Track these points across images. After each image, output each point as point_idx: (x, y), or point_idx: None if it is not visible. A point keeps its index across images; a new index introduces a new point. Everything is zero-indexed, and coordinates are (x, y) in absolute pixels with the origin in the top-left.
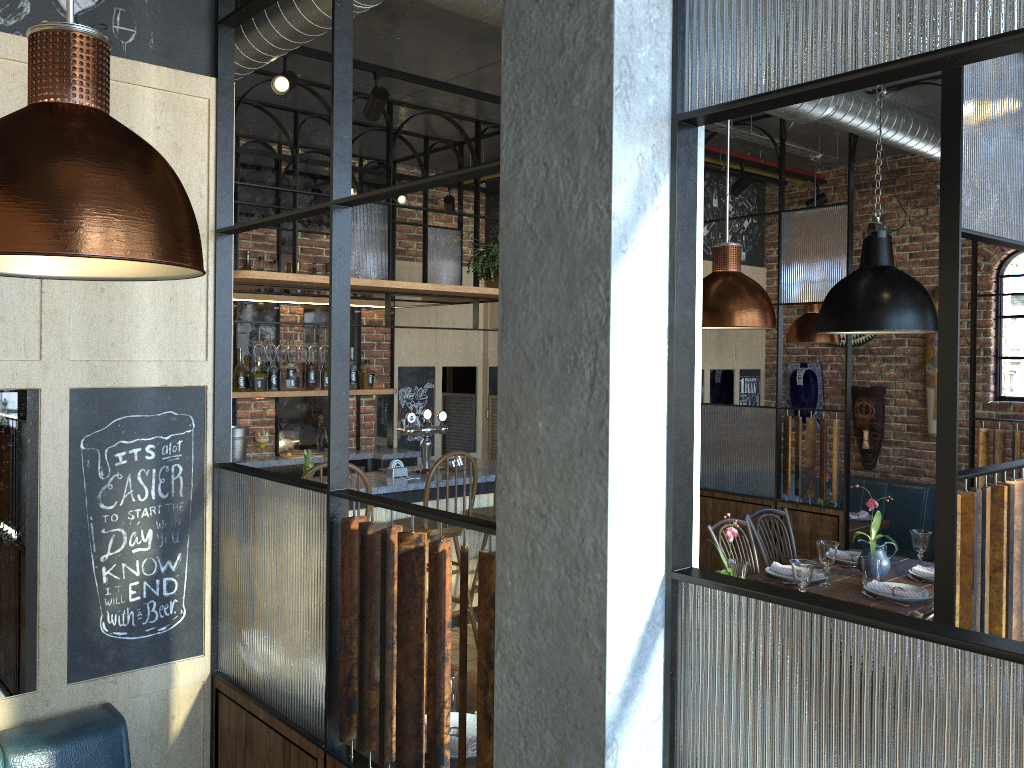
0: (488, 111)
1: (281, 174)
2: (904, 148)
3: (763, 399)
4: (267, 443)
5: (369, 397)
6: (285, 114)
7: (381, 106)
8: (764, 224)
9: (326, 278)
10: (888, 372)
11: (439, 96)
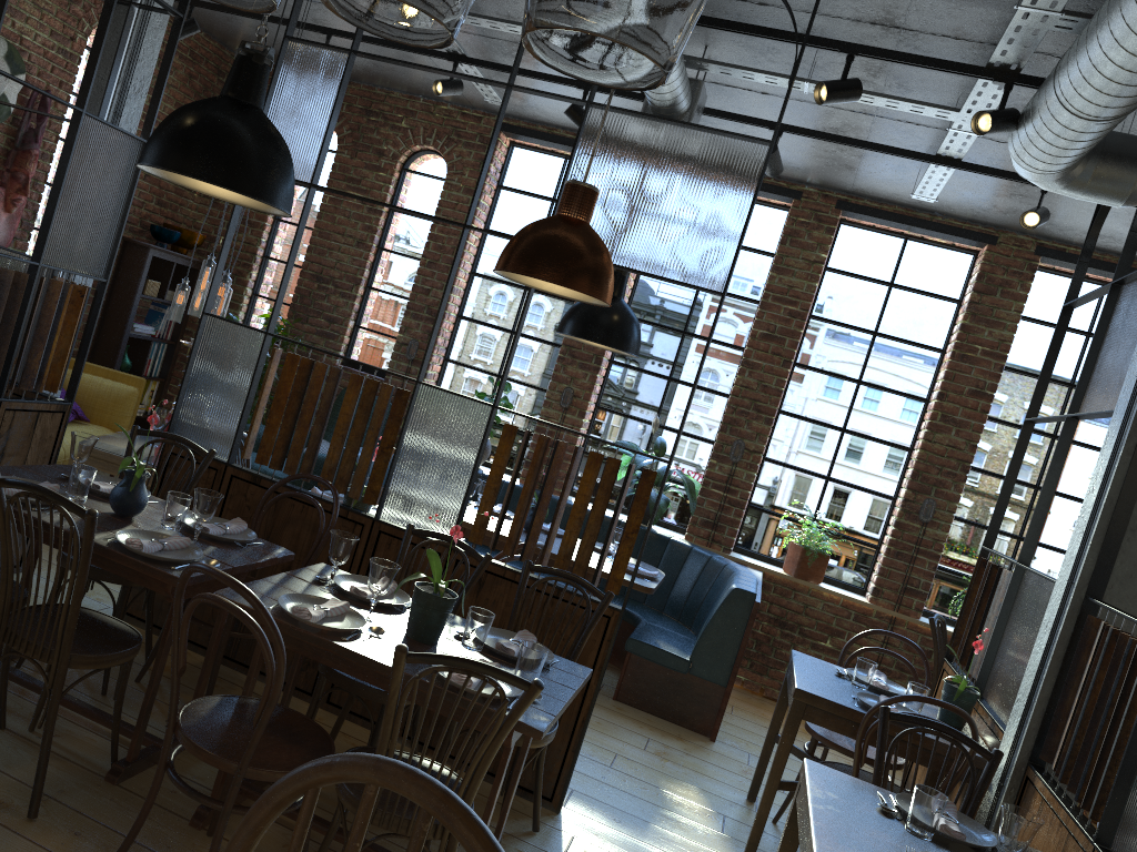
0: None
1: None
2: None
3: None
4: None
5: None
6: None
7: None
8: None
9: None
10: None
11: None
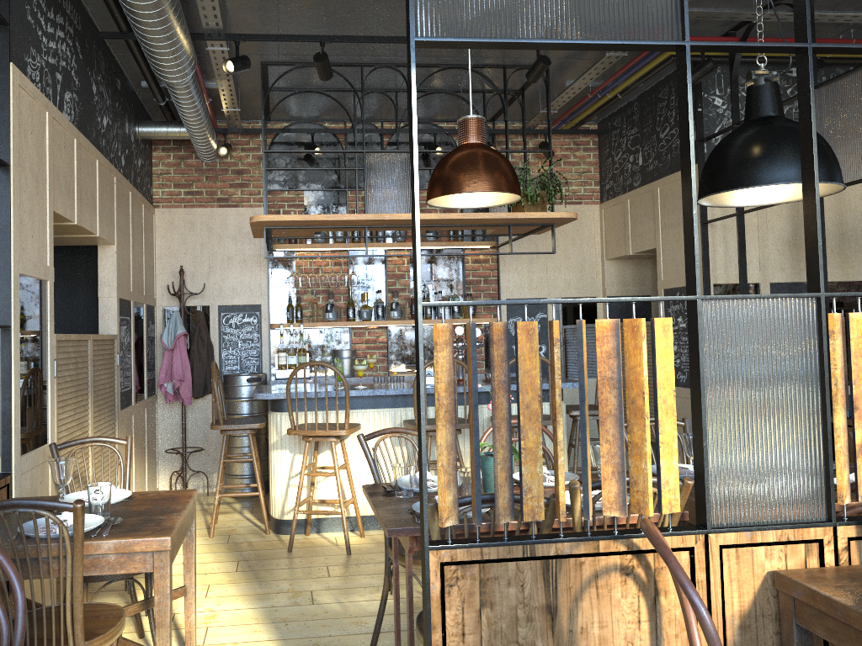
0: (500, 55)
1: (383, 145)
2: None
3: None
4: (380, 364)
5: (477, 326)
6: (352, 95)
7: (323, 67)
8: None
9: (328, 216)
10: None
11: (440, 51)
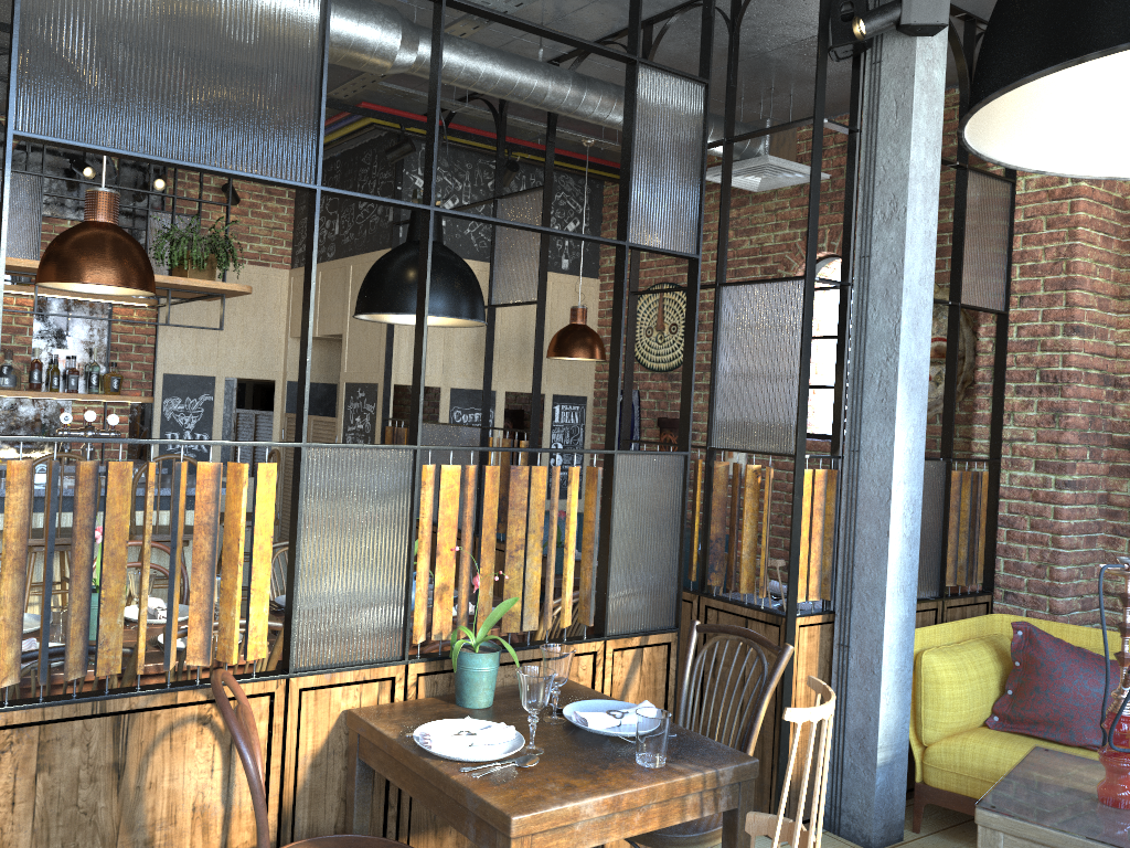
0: None
1: None
2: (581, 119)
3: (589, 432)
4: None
5: (122, 405)
6: None
7: None
8: (600, 229)
9: None
10: (698, 402)
11: None
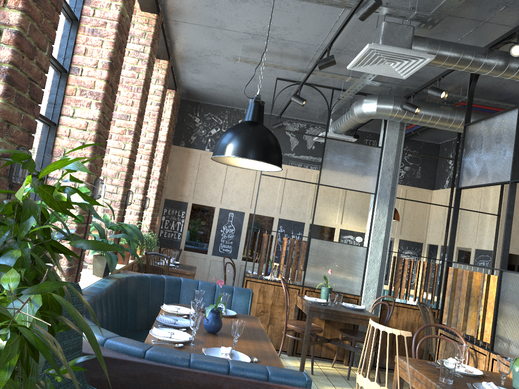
0: None
1: None
2: None
3: None
4: None
5: None
6: None
7: None
8: None
9: None
10: None
11: None
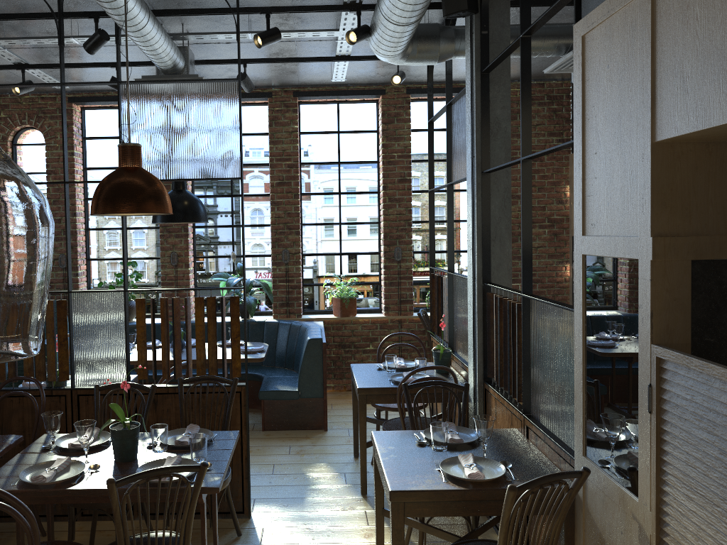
0: None
1: None
2: None
3: None
4: None
5: None
6: None
7: None
8: None
9: None
10: None
11: None
